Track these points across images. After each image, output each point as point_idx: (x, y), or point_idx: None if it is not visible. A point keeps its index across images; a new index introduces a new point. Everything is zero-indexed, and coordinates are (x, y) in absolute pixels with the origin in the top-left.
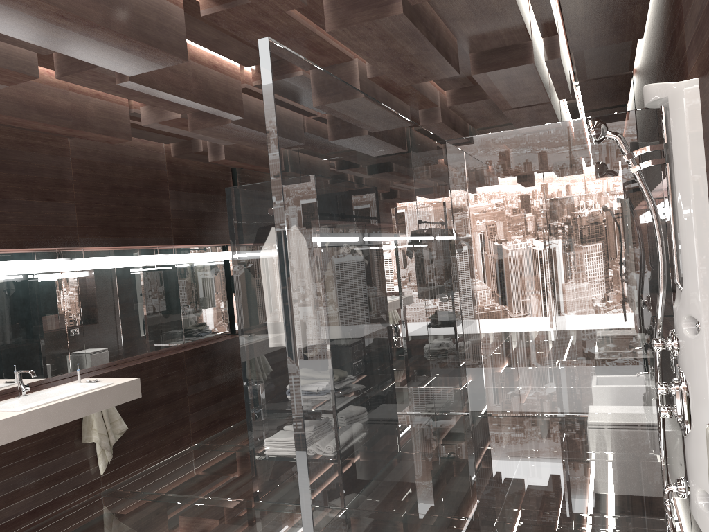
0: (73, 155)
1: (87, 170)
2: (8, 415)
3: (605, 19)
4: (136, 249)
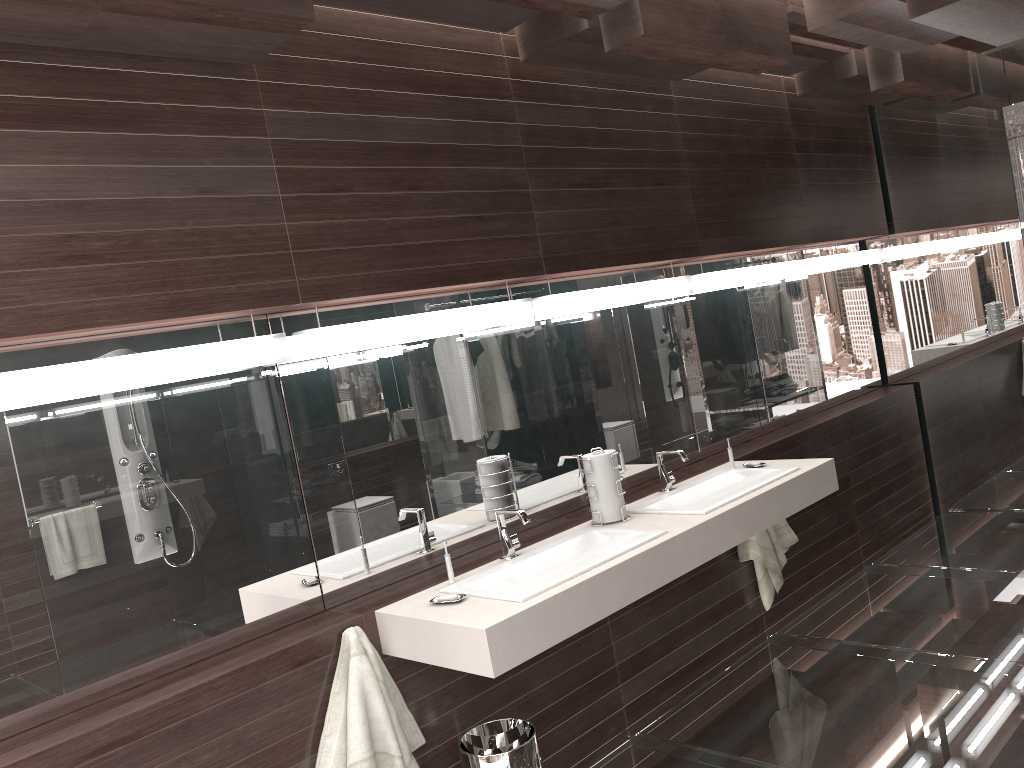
0: (678, 109)
1: (697, 132)
2: (692, 520)
3: None
4: (753, 255)
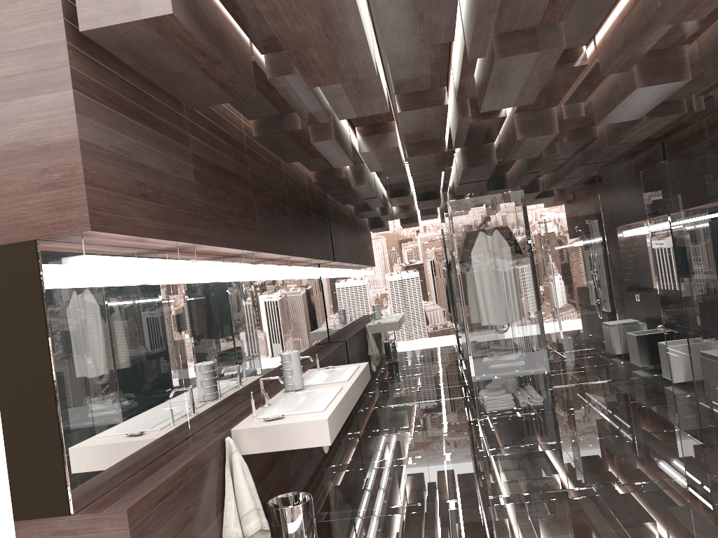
0: (284, 178)
1: (289, 191)
2: (345, 383)
3: None
4: (293, 262)
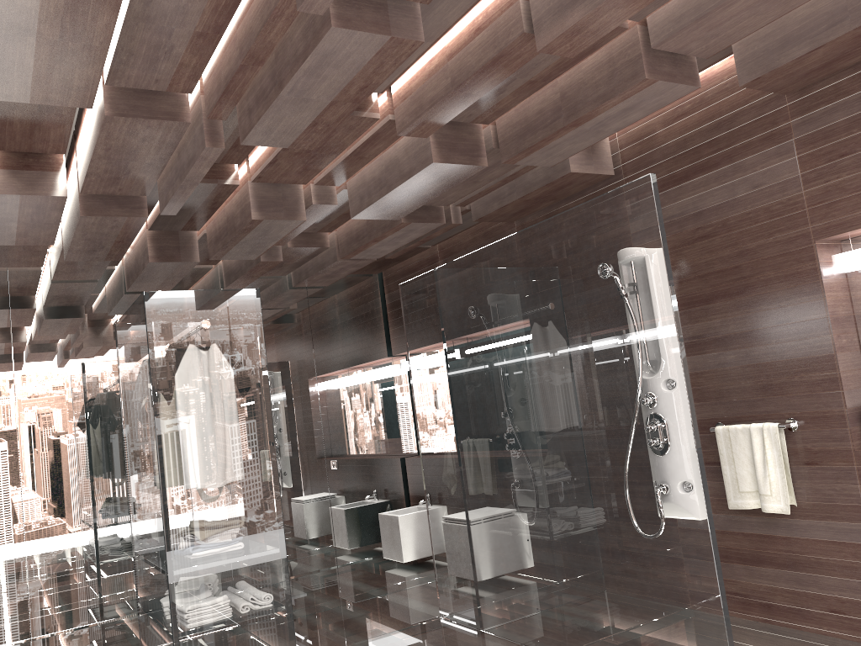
0: None
1: None
2: None
3: (528, 204)
4: None
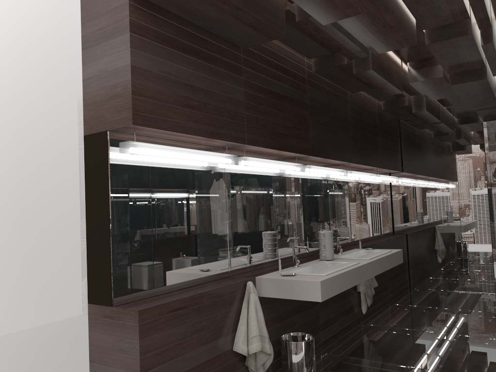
0: (349, 104)
1: (353, 114)
2: (365, 260)
3: None
4: (360, 169)
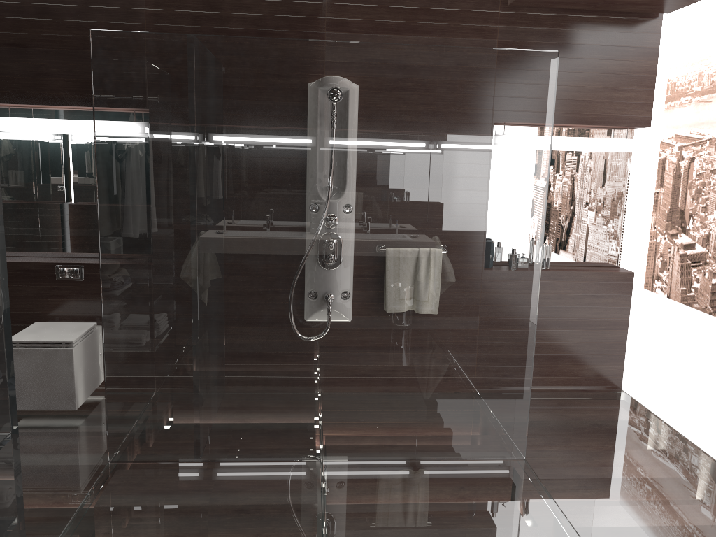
0: None
1: None
2: None
3: None
4: None
